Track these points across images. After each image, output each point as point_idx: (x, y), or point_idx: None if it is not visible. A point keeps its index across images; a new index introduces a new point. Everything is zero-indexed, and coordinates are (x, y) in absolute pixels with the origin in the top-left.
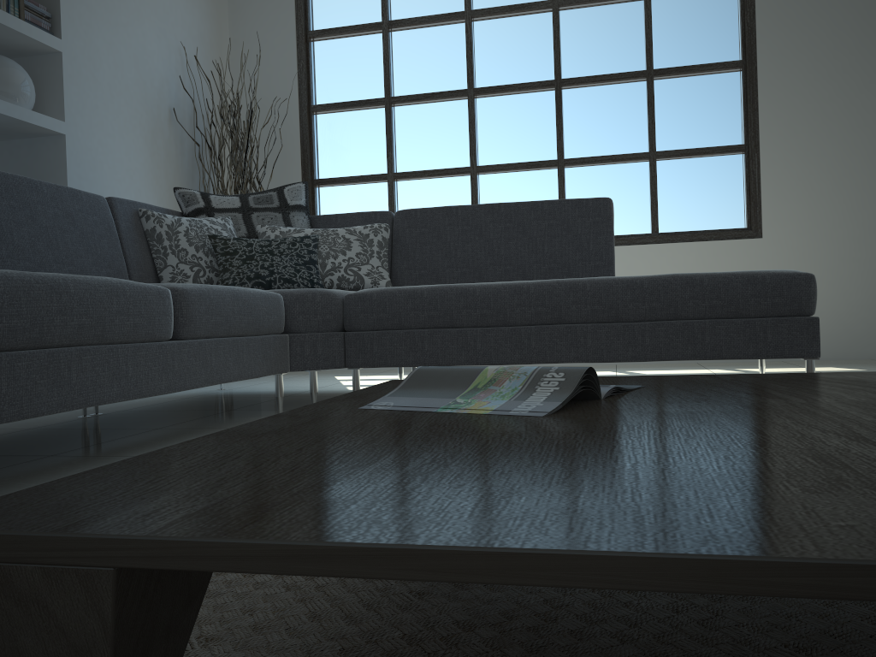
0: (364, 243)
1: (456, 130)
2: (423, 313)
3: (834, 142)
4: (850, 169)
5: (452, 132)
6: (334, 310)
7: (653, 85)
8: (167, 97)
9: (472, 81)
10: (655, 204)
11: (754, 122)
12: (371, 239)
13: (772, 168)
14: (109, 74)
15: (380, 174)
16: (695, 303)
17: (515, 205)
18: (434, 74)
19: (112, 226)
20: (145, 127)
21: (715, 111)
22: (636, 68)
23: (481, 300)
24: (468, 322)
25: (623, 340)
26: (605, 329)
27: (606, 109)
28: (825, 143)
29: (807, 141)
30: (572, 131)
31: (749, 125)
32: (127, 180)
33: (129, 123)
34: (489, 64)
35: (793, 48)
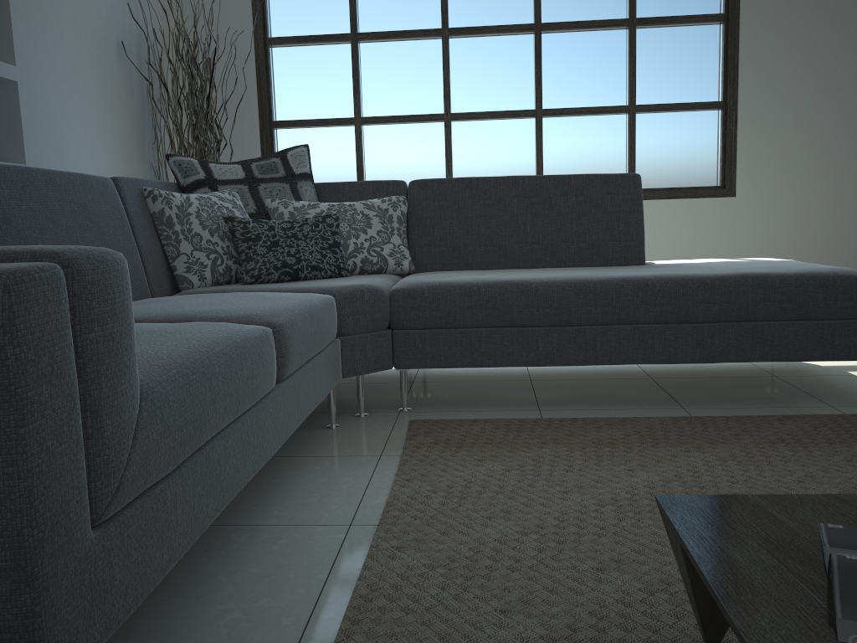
0: (384, 219)
1: (428, 73)
2: (481, 312)
3: (808, 103)
4: (822, 131)
5: (425, 74)
6: (382, 307)
7: (635, 35)
8: (114, 29)
9: (447, 20)
10: (633, 160)
11: (734, 79)
12: (391, 215)
13: (748, 127)
14: (57, 5)
15: (346, 118)
16: (766, 305)
17: (540, 179)
18: (404, 10)
19: (123, 213)
20: (95, 65)
21: (695, 65)
22: (618, 15)
23: (544, 299)
24: (529, 321)
25: (691, 342)
26: (673, 331)
27: (586, 57)
28: (799, 103)
29: (783, 101)
30: (551, 79)
31: (729, 82)
32: (81, 129)
33: (80, 62)
34: (465, 2)
35: (775, 4)
